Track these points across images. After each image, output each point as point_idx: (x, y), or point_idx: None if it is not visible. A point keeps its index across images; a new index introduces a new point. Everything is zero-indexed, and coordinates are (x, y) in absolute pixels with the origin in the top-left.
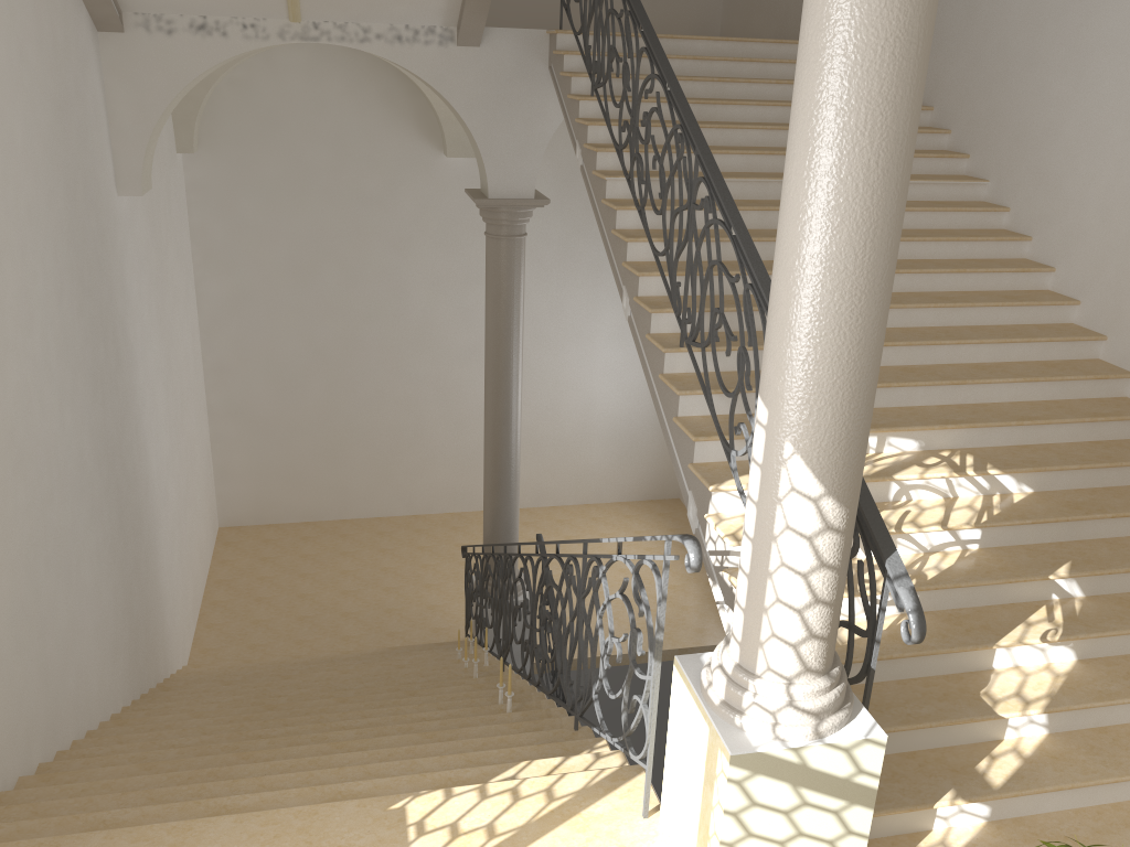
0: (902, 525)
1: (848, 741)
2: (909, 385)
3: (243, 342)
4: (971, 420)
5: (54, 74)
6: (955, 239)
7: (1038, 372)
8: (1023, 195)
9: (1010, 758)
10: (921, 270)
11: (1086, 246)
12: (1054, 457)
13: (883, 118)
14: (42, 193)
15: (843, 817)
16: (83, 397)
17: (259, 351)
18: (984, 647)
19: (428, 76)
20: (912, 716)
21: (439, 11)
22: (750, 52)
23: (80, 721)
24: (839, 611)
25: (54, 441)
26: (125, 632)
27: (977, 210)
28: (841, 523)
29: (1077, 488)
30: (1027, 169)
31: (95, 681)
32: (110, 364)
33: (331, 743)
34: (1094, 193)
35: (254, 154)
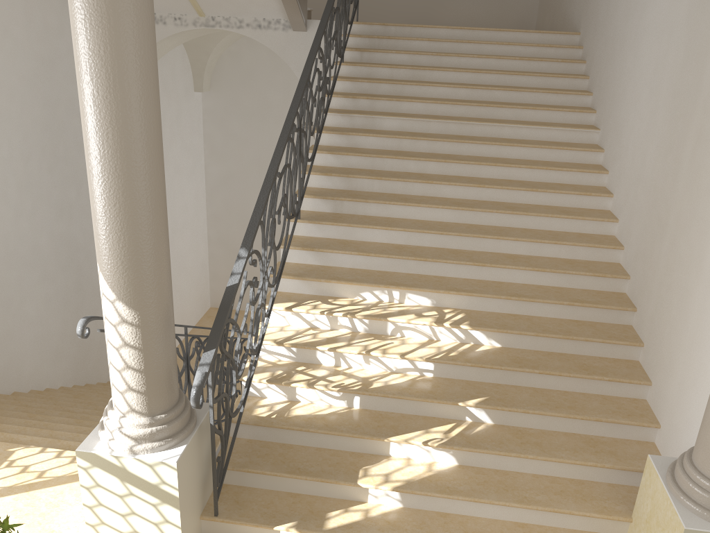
0: (374, 350)
1: (150, 460)
2: (441, 261)
3: (228, 202)
4: (473, 291)
5: (43, 43)
6: (544, 168)
7: (552, 265)
8: (609, 141)
9: (357, 514)
10: (502, 187)
11: (625, 179)
12: (525, 325)
13: (95, 64)
14: (16, 104)
15: (160, 510)
16: (44, 215)
17: (237, 208)
18: (378, 439)
19: (276, 49)
20: (299, 470)
21: (278, 10)
22: (478, 36)
23: (6, 385)
24: (154, 378)
25: (5, 235)
26: (72, 347)
27: (576, 149)
28: (134, 320)
29: (538, 349)
30: (613, 122)
31: (30, 367)
32: (83, 201)
33: (76, 419)
34: (631, 141)
35: (239, 94)
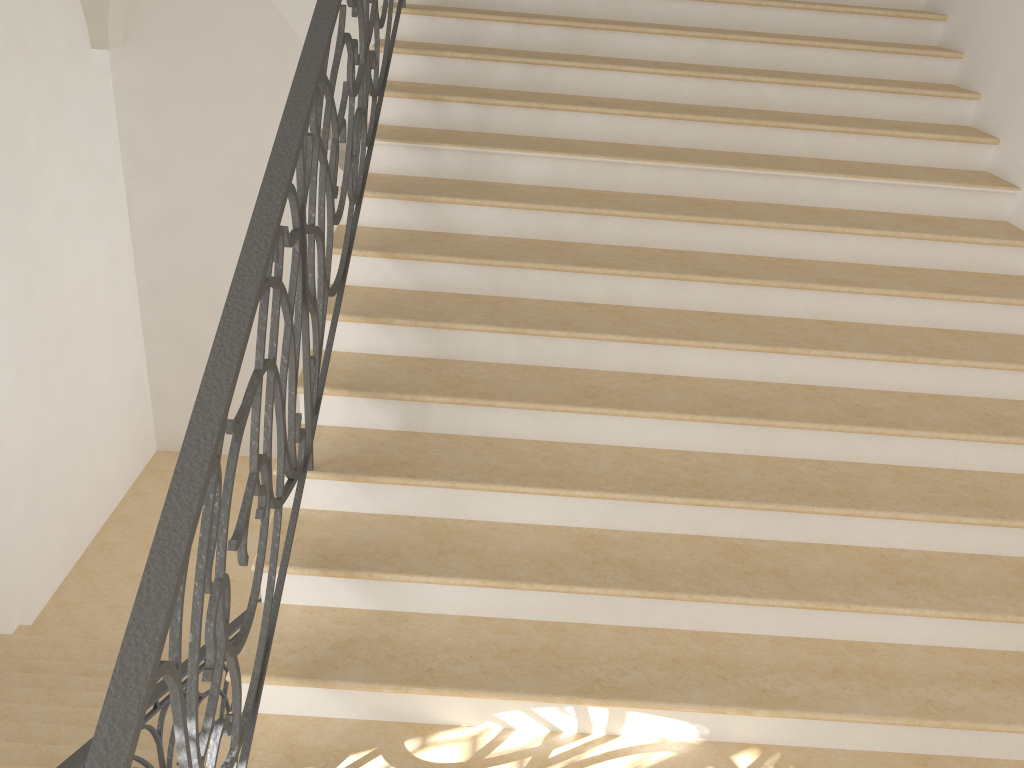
0: None
1: None
2: (714, 601)
3: (178, 263)
4: (814, 701)
5: None
6: (918, 296)
7: (999, 595)
8: None
9: None
10: (831, 353)
11: None
12: None
13: None
14: None
15: None
16: None
17: (195, 274)
18: None
19: None
20: None
21: None
22: None
23: None
24: None
25: None
26: None
27: (980, 241)
28: None
29: None
30: None
31: None
32: None
33: None
34: None
35: (186, 55)
